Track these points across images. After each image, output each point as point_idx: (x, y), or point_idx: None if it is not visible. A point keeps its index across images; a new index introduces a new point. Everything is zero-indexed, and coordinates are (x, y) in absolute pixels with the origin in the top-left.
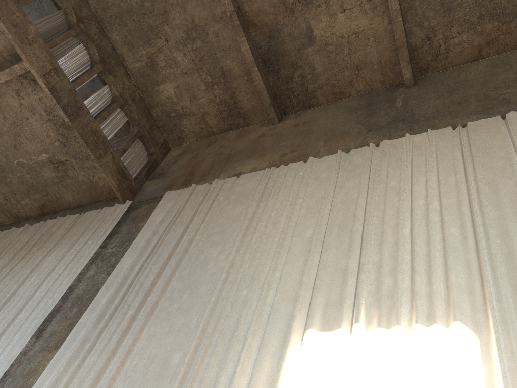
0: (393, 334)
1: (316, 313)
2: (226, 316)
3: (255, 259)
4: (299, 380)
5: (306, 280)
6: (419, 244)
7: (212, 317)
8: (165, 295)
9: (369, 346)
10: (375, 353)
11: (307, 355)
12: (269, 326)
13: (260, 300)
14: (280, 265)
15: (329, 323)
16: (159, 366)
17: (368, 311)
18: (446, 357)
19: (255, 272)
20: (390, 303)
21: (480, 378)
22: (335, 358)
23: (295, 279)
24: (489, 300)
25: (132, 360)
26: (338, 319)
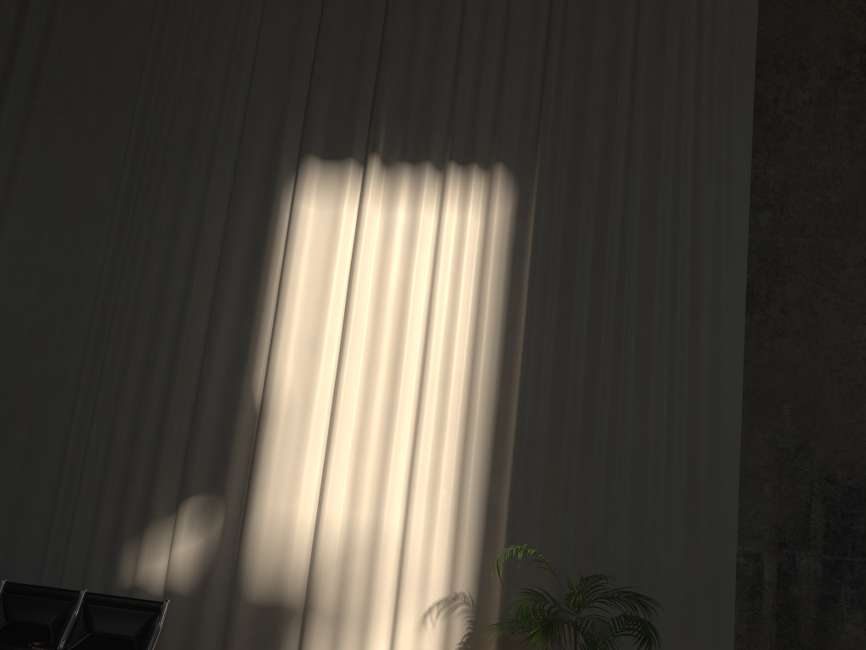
0: (420, 172)
1: (316, 128)
2: (175, 116)
3: (208, 1)
4: (296, 232)
5: (300, 63)
6: (472, 19)
7: (150, 114)
8: (51, 58)
9: (388, 187)
10: (395, 200)
11: (305, 197)
12: (246, 143)
13: (228, 93)
14: (255, 23)
15: (335, 146)
16: (78, 196)
17: (390, 131)
18: (478, 210)
19: (212, 31)
20: (420, 123)
21: (511, 240)
22: (344, 204)
23: (281, 57)
24: (543, 136)
25: (25, 183)
26: (347, 141)
